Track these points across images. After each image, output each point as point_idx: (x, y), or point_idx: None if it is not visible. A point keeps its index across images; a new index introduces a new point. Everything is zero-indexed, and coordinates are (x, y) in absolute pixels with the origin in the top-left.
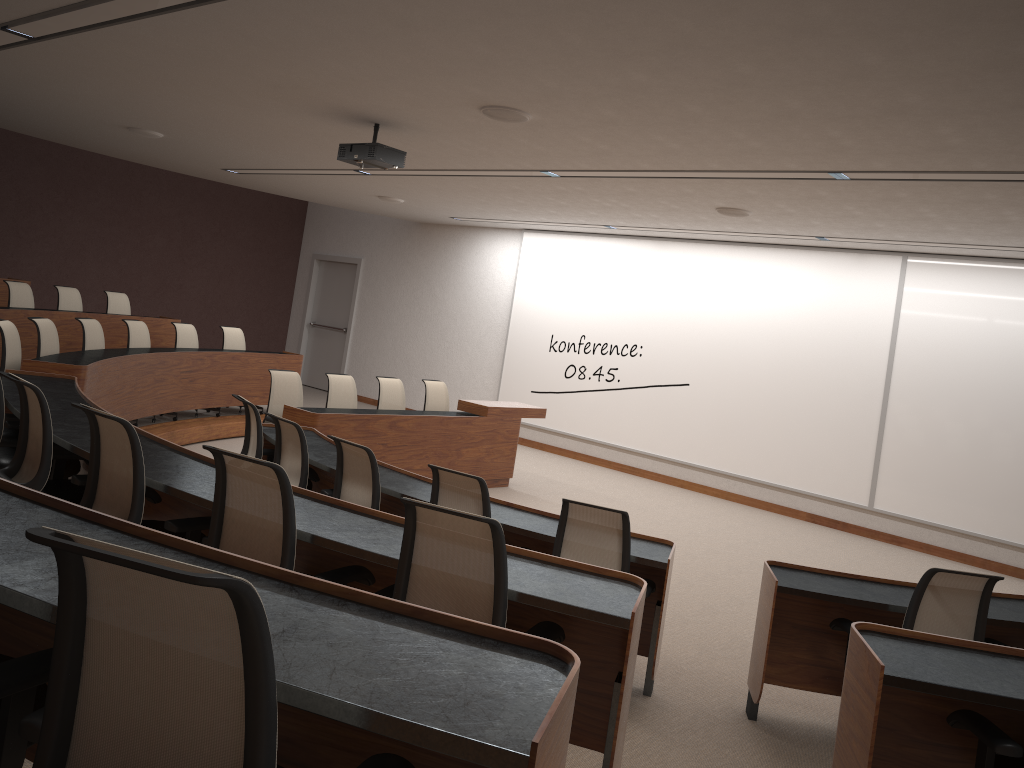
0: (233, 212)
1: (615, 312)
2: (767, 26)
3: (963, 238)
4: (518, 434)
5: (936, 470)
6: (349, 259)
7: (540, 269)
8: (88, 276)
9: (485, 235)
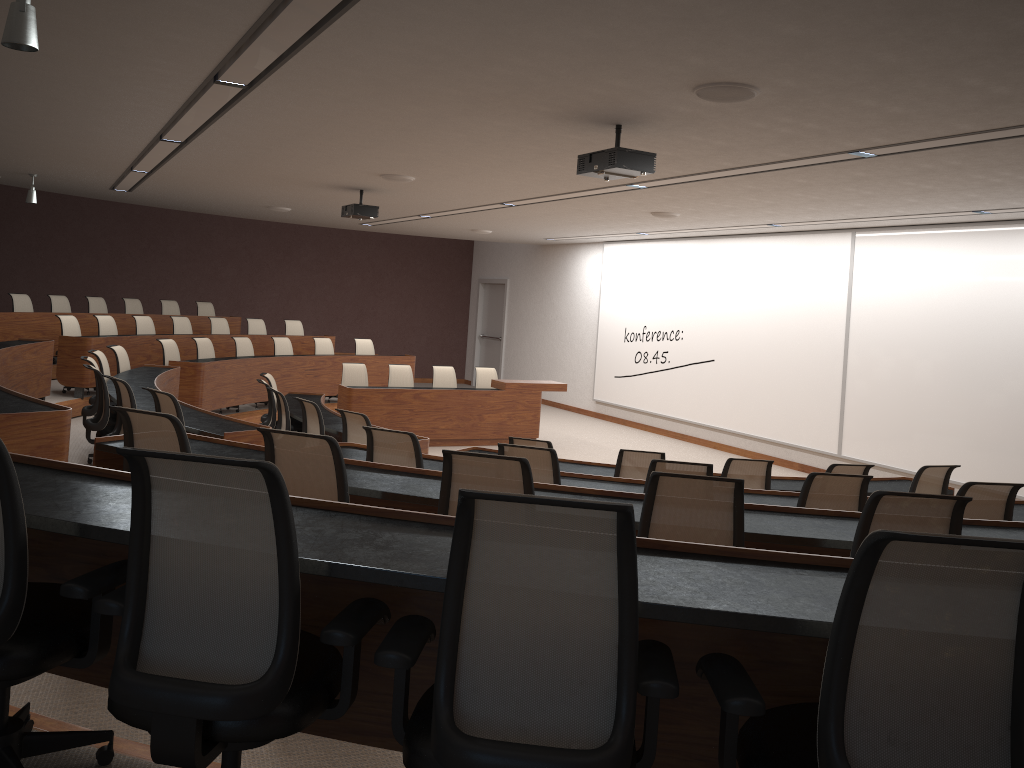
0: (411, 252)
1: (664, 304)
2: (384, 130)
3: (845, 214)
4: (539, 404)
5: (883, 418)
6: (500, 280)
7: (615, 274)
8: (304, 311)
9: (581, 250)
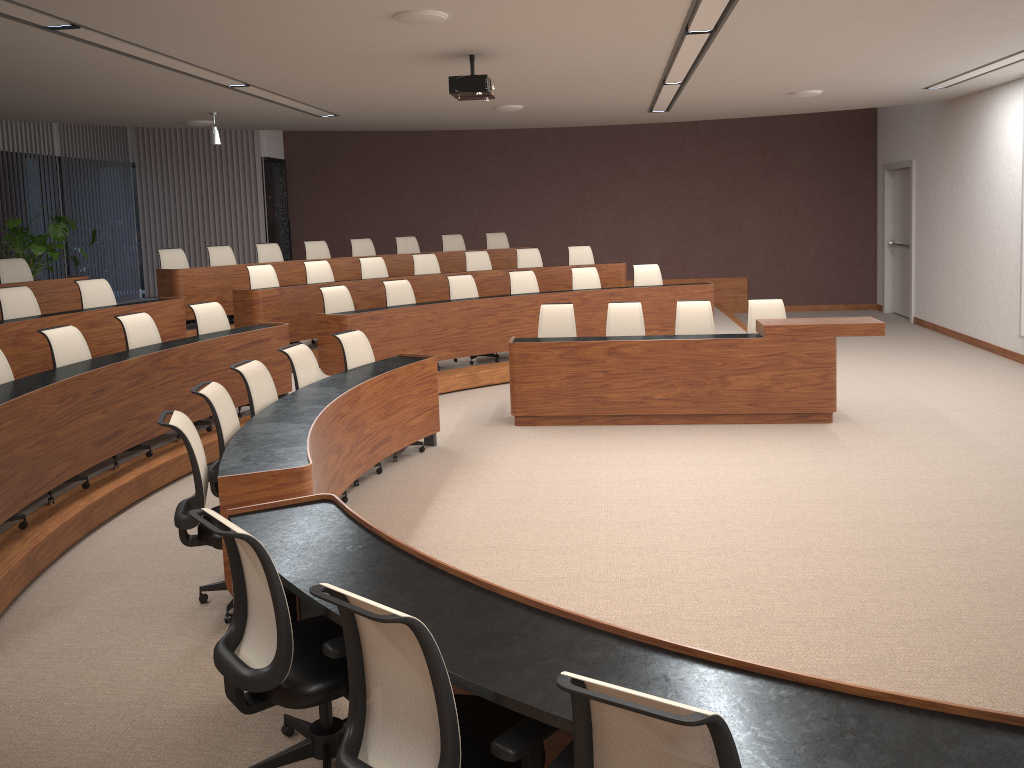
0: (783, 141)
1: None
2: None
3: None
4: (831, 357)
5: None
6: (904, 163)
7: None
8: (647, 232)
9: (998, 96)
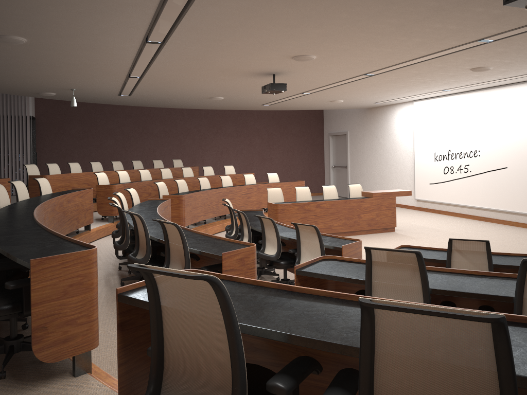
0: (288, 121)
1: (463, 134)
2: (317, 1)
3: None
4: (395, 205)
5: None
6: (342, 132)
7: (423, 119)
8: (231, 160)
9: (397, 107)
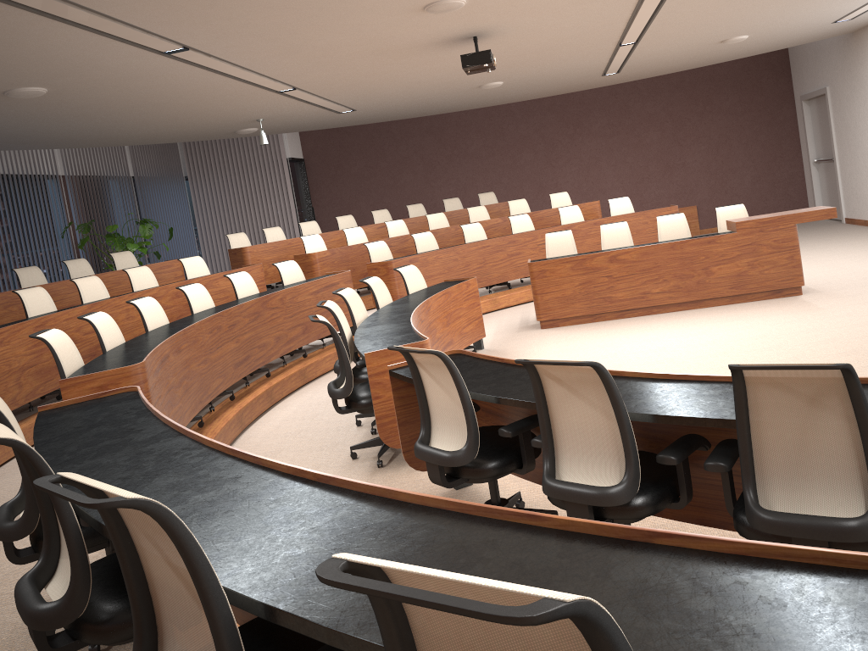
0: (711, 89)
1: None
2: None
3: None
4: (795, 241)
5: None
6: (819, 91)
7: None
8: (607, 178)
9: None
